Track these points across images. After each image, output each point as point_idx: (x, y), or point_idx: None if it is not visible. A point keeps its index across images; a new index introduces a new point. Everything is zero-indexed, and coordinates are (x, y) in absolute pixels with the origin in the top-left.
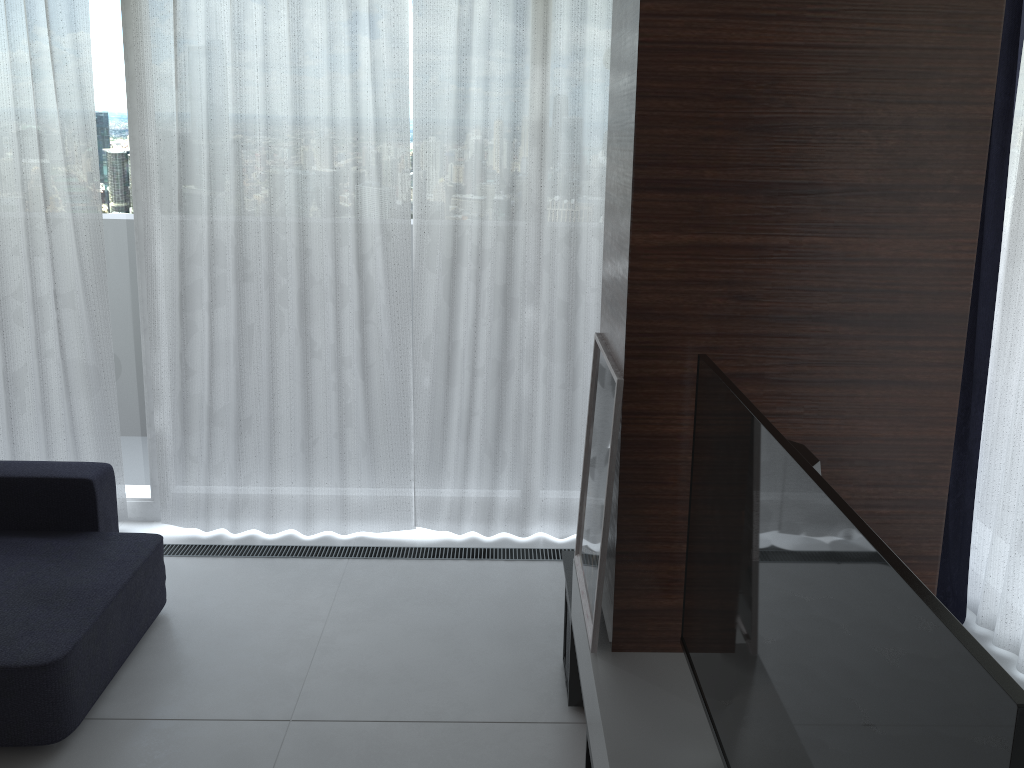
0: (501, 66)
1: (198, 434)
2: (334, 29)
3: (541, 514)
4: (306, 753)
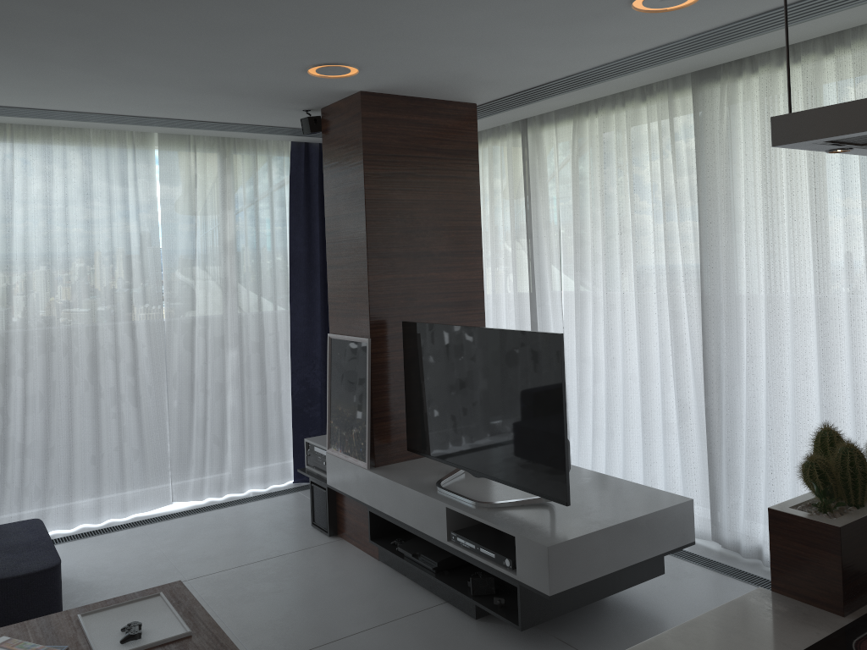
0: (210, 210)
1: (11, 466)
2: (111, 190)
3: (250, 477)
4: (211, 585)
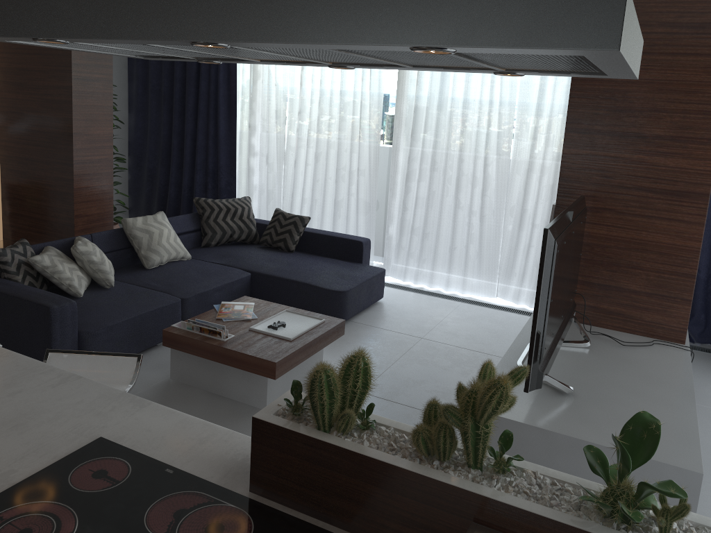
0: (563, 79)
1: (406, 237)
2: None
3: None
4: (425, 346)
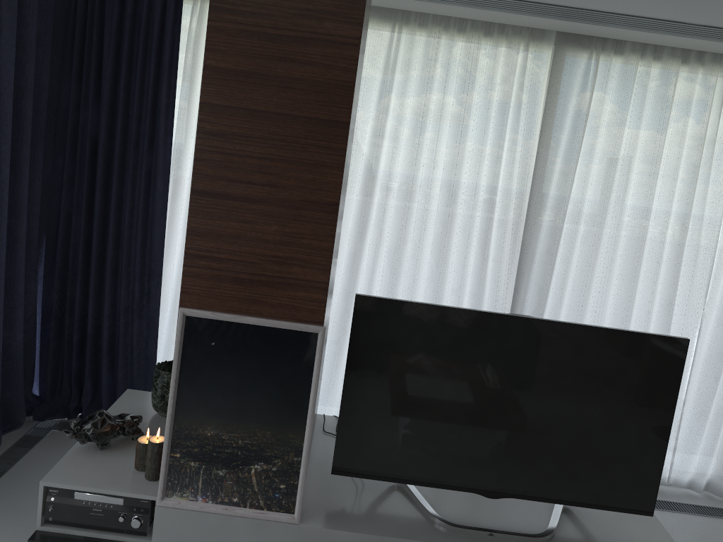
0: None
1: None
2: None
3: None
4: None
